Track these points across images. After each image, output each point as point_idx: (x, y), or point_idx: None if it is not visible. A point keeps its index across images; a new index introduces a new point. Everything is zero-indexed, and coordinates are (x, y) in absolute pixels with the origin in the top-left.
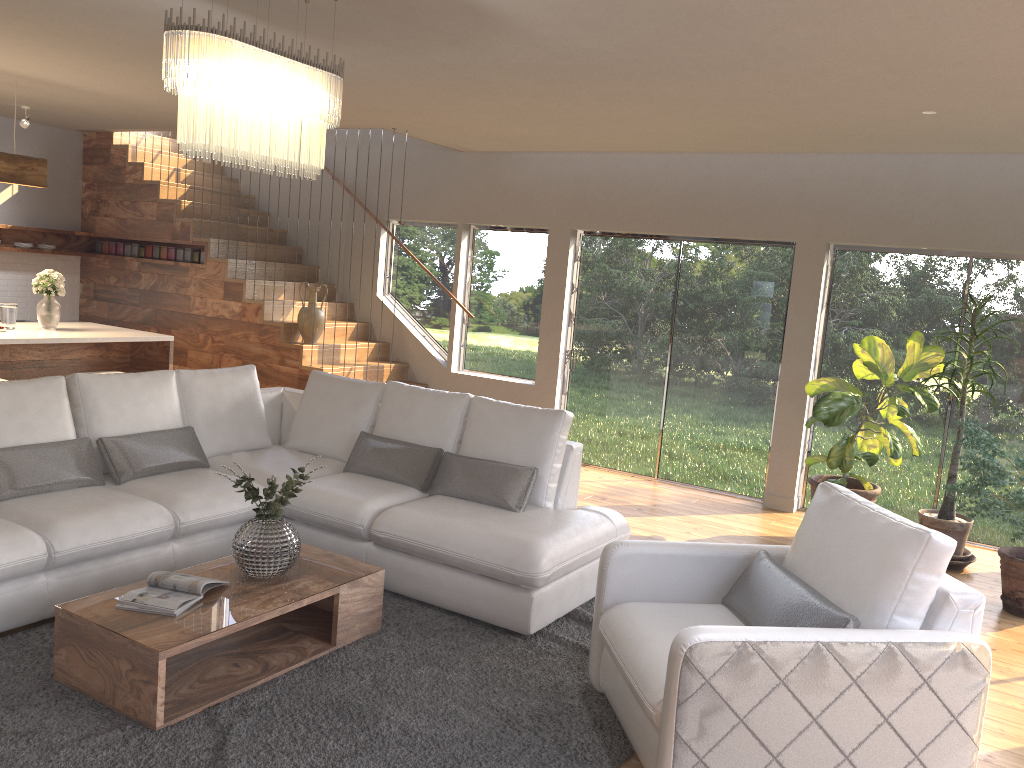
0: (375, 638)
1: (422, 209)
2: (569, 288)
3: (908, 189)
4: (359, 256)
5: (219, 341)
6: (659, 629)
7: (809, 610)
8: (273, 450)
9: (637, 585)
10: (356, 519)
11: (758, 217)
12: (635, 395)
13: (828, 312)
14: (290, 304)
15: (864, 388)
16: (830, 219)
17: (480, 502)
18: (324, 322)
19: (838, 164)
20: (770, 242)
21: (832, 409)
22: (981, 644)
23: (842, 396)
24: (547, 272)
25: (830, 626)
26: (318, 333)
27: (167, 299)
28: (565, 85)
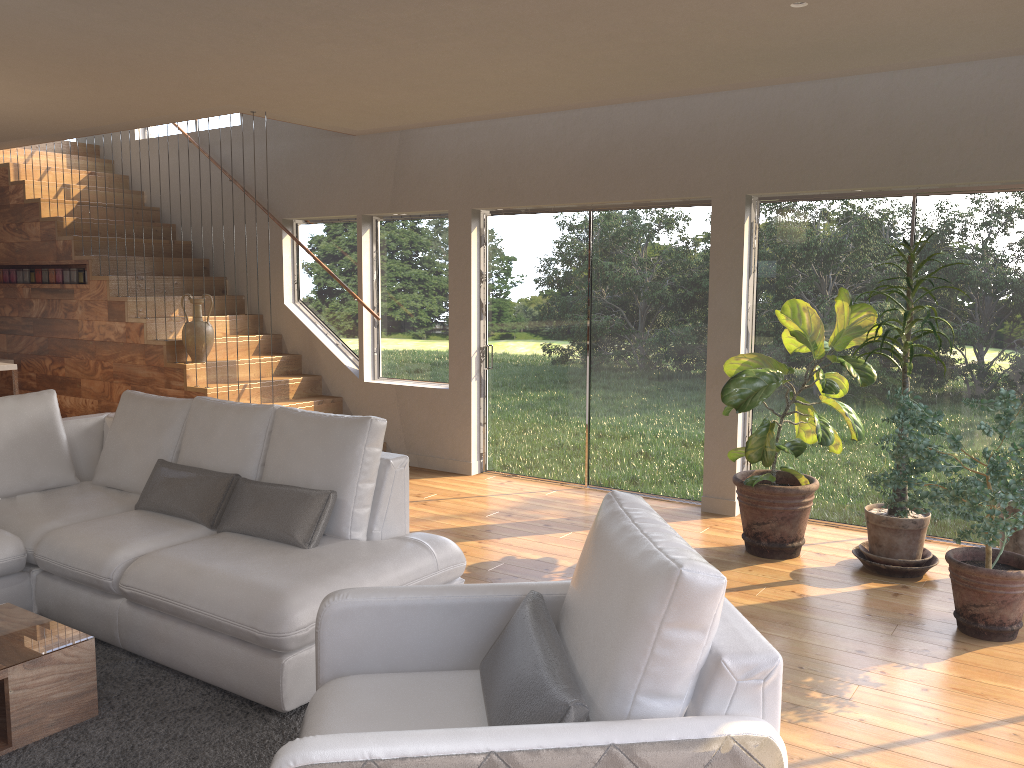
0: (79, 730)
1: (320, 204)
2: (476, 276)
3: (832, 121)
4: (264, 262)
5: (108, 367)
6: (348, 721)
7: (534, 689)
8: (74, 488)
9: (365, 650)
10: (104, 571)
11: (668, 173)
12: (557, 392)
13: (757, 277)
14: (180, 320)
15: (805, 363)
16: (747, 167)
17: (268, 538)
18: (205, 336)
19: (750, 101)
20: (686, 202)
21: (744, 391)
22: (765, 737)
23: (757, 374)
24: (451, 260)
25: (548, 716)
26: (205, 349)
27: (58, 325)
28: (346, 17)
